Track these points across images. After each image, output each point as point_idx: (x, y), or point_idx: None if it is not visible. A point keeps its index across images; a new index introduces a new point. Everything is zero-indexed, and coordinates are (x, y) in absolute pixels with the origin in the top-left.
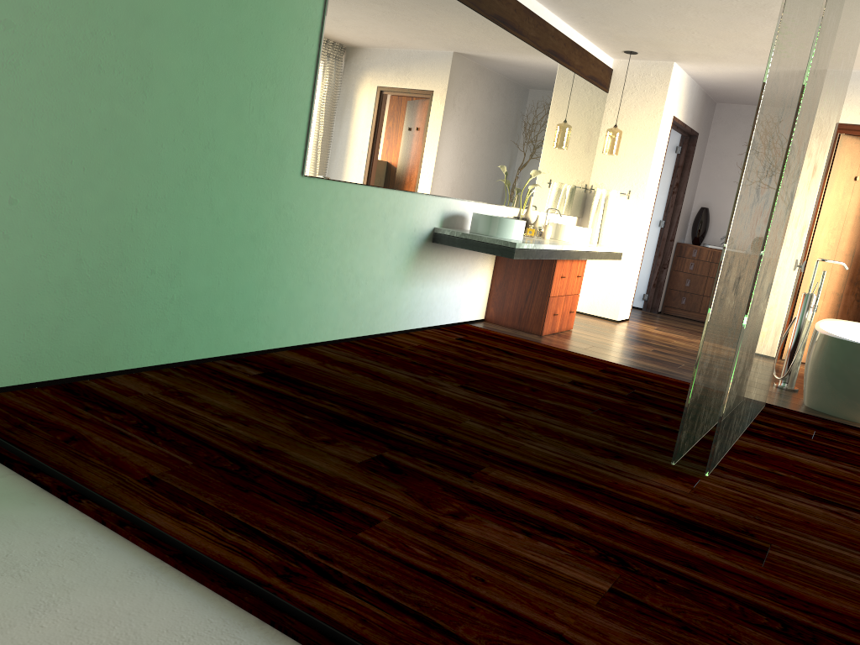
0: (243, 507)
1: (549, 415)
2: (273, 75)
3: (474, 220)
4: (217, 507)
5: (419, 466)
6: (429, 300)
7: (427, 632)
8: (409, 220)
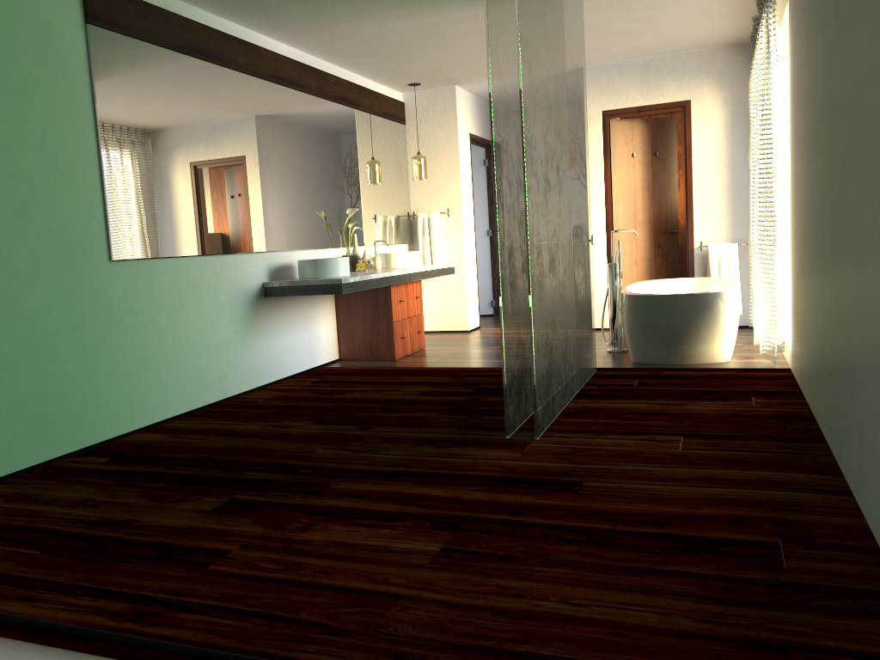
0: (95, 575)
1: (397, 425)
2: (55, 172)
3: (300, 267)
4: (68, 582)
5: (270, 498)
6: (277, 352)
7: (273, 625)
8: (235, 281)
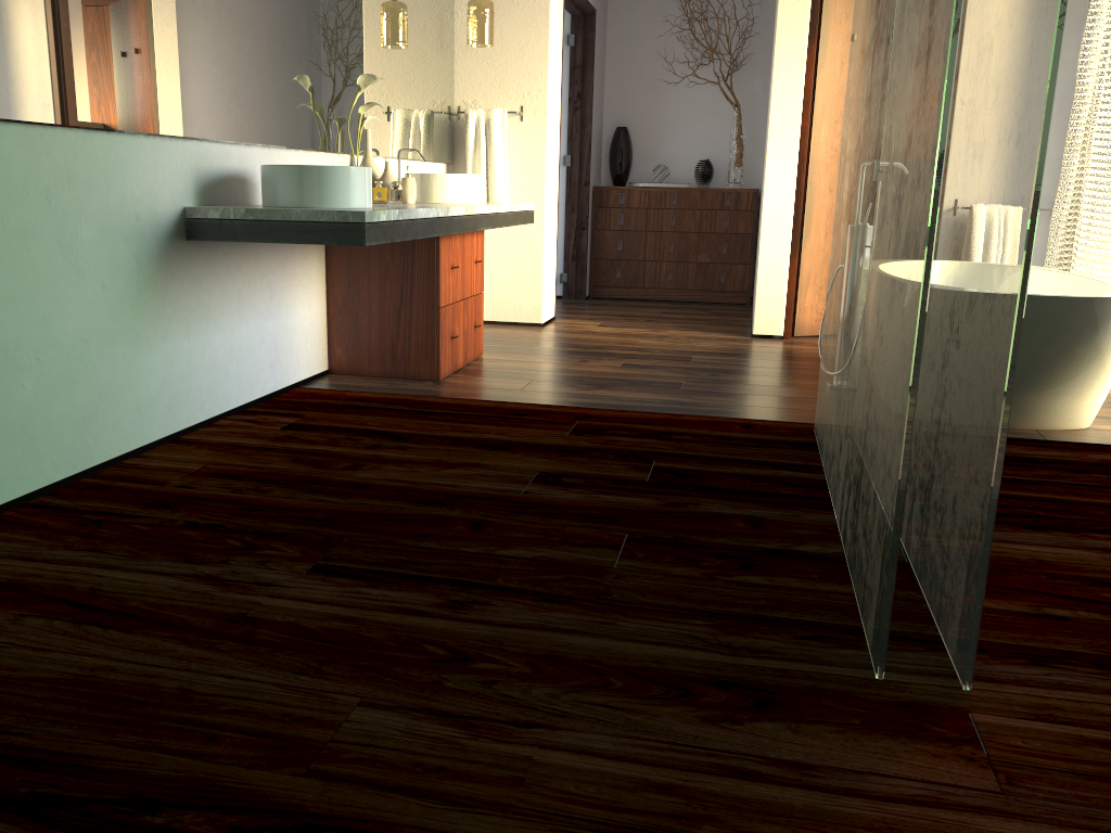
0: None
1: (542, 599)
2: None
3: (268, 180)
4: None
5: None
6: (210, 360)
7: None
8: (118, 197)
